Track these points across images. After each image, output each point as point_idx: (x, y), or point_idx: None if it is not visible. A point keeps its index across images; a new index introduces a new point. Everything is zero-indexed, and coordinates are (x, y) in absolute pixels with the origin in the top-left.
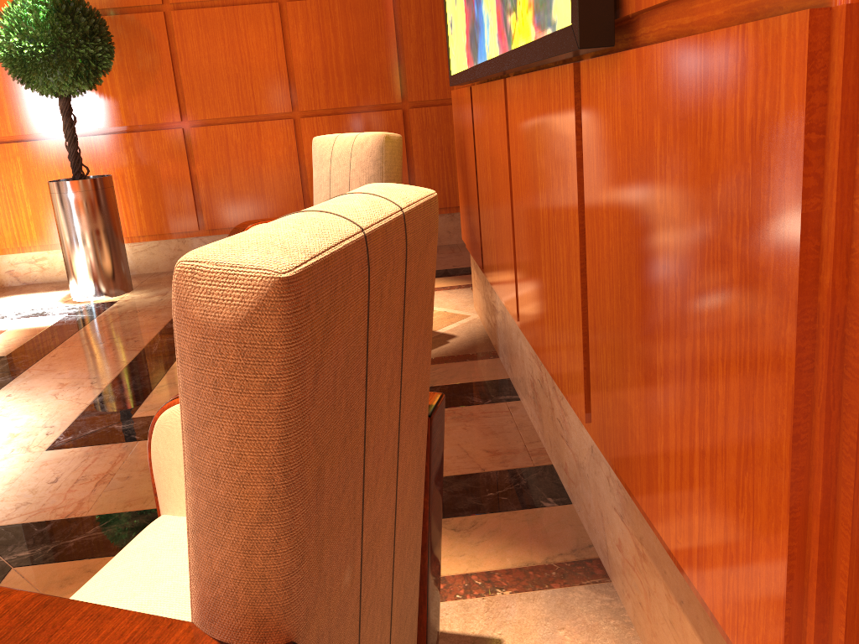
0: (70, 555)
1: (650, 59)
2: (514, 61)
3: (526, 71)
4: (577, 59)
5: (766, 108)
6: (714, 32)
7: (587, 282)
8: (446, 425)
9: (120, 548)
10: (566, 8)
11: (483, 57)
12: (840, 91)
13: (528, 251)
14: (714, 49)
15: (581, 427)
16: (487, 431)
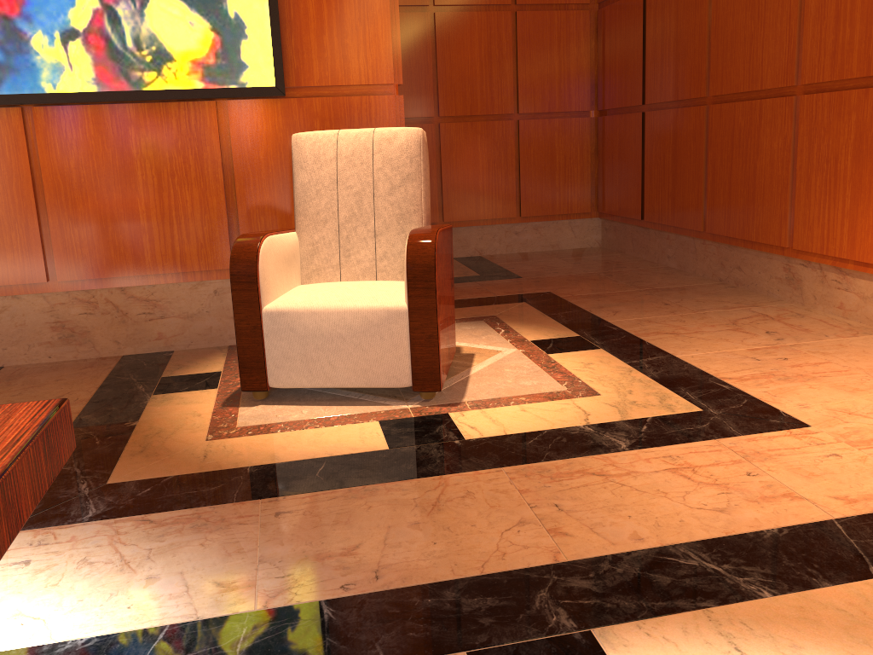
0: (107, 465)
1: (310, 102)
2: (159, 96)
3: (83, 103)
4: (206, 100)
5: (381, 114)
6: (354, 96)
7: (237, 196)
8: (20, 381)
9: (114, 449)
10: (263, 80)
11: (28, 90)
12: (398, 111)
13: (100, 216)
14: (354, 101)
15: (196, 289)
16: (50, 370)
